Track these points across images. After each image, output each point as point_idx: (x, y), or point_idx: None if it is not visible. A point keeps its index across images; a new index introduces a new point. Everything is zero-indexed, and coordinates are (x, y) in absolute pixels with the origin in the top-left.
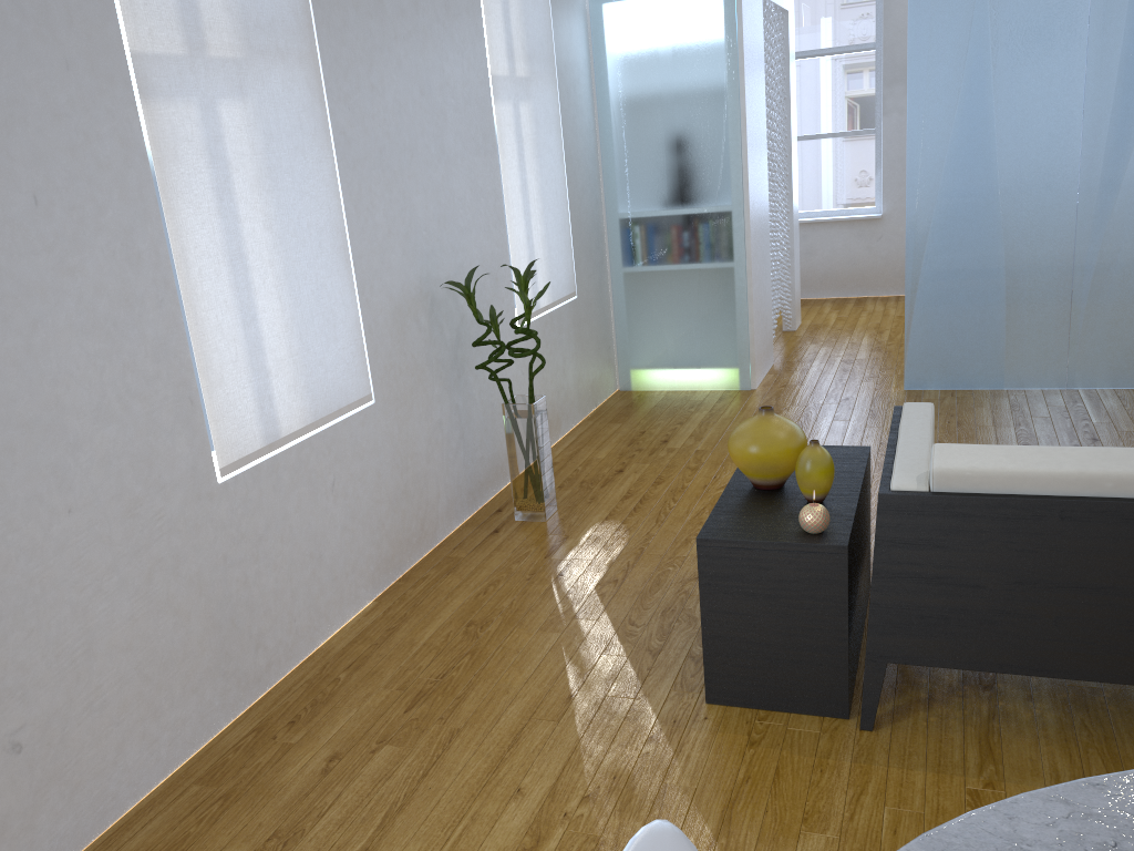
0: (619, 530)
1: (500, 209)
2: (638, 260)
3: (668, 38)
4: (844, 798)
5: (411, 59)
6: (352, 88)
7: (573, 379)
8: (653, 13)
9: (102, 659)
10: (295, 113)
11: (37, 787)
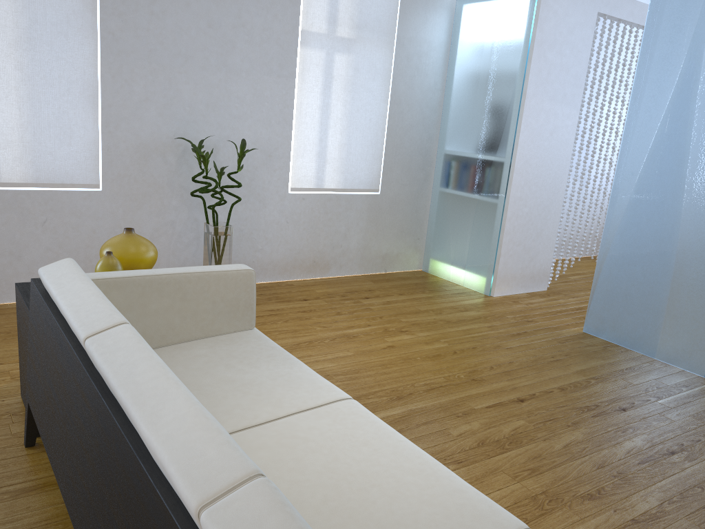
0: None
1: (288, 114)
2: (447, 184)
3: (492, 31)
4: None
5: (202, 4)
6: (129, 10)
7: (356, 245)
8: (487, 13)
9: None
10: (63, 13)
11: None
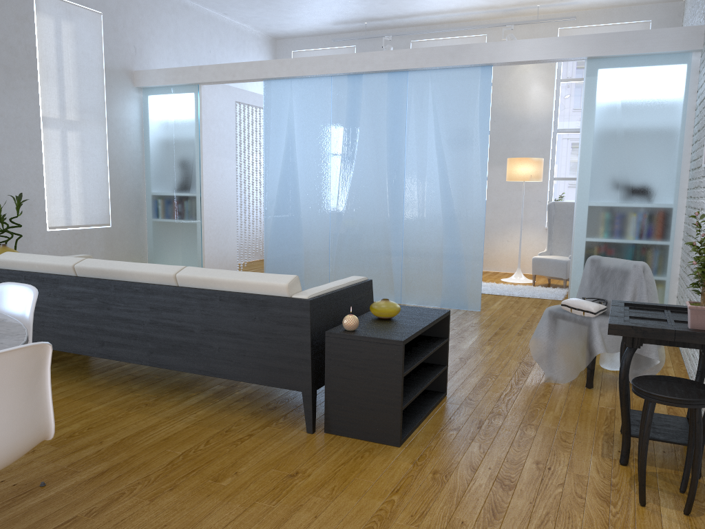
0: None
1: (40, 175)
2: (158, 215)
3: (172, 113)
4: None
5: None
6: None
7: None
8: (167, 102)
9: None
10: None
11: None
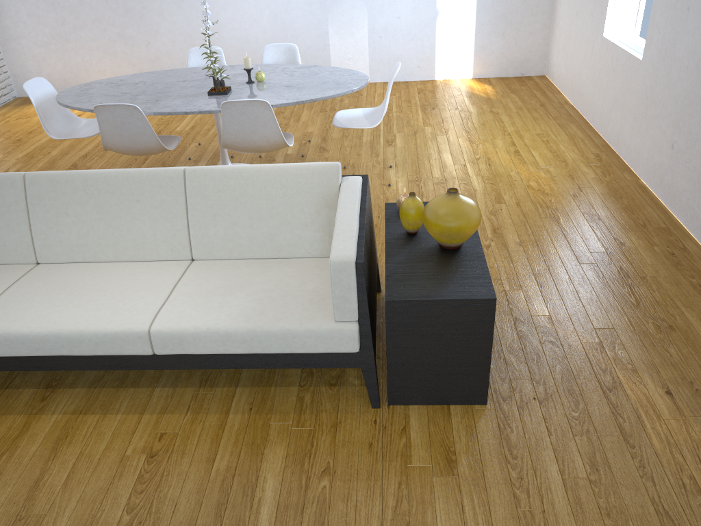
0: (693, 485)
1: None
2: None
3: None
4: (383, 260)
5: None
6: None
7: None
8: None
9: (695, 152)
10: None
11: (668, 166)
